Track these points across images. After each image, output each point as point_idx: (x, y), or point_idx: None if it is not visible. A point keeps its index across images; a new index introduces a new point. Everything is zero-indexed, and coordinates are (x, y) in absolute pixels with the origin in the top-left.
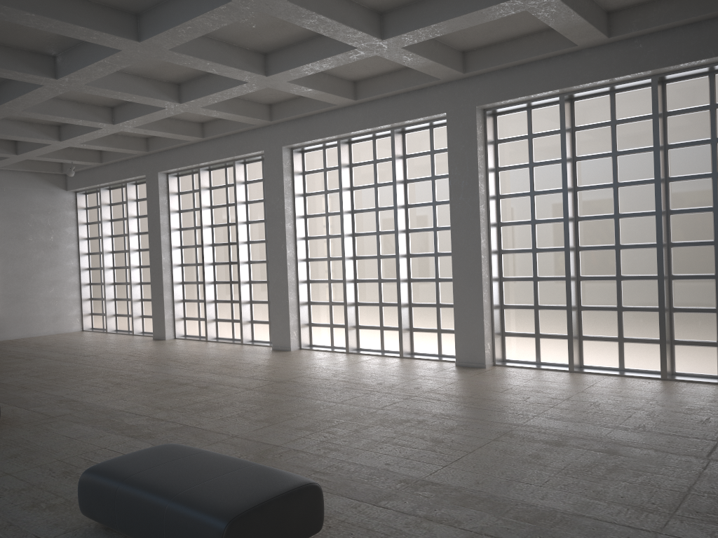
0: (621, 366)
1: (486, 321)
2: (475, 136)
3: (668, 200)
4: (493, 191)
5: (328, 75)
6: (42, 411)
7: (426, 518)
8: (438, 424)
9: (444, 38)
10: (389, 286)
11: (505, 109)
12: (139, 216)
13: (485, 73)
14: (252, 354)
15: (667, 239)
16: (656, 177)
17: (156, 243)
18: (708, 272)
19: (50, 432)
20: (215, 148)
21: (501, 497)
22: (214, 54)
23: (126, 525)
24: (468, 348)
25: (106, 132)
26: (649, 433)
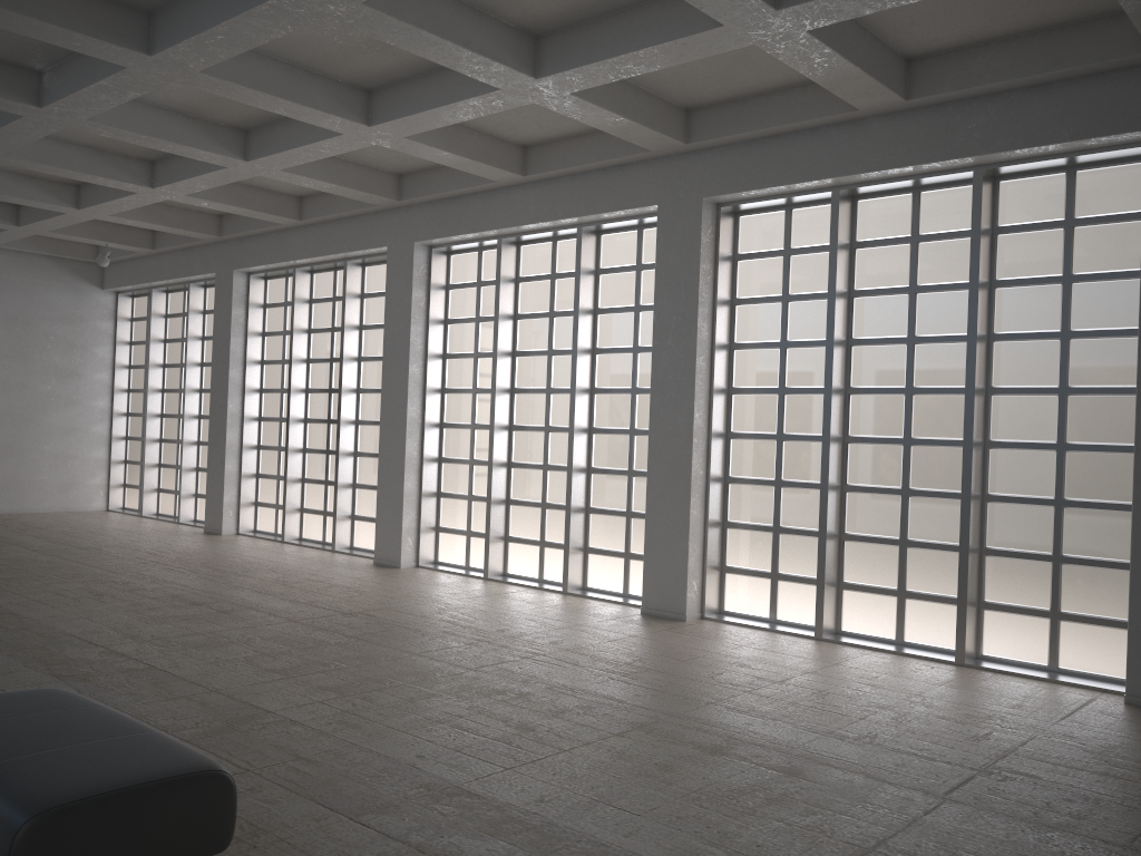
0: (899, 638)
1: (694, 546)
2: (697, 245)
3: (990, 371)
4: (723, 336)
5: (479, 132)
6: None
7: (418, 849)
8: (546, 702)
9: (650, 84)
10: (559, 476)
11: (751, 206)
12: (205, 336)
13: (720, 145)
14: (336, 568)
15: (985, 434)
16: (970, 332)
17: (222, 381)
18: (1044, 494)
19: None
20: (318, 237)
21: (563, 827)
22: (280, 85)
23: None
24: (662, 587)
25: (144, 200)
26: (876, 747)
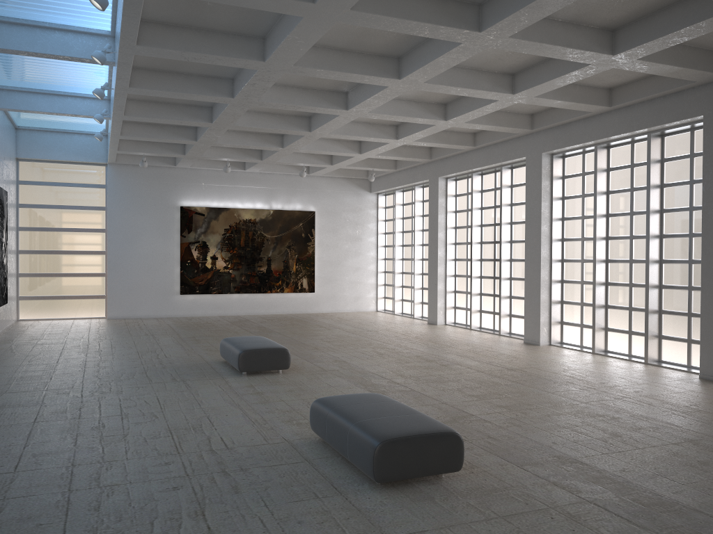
0: None
1: None
2: None
3: None
4: None
5: (579, 85)
6: (320, 365)
7: (553, 483)
8: (629, 423)
9: (692, 42)
10: (640, 291)
11: None
12: (423, 215)
13: None
14: (502, 344)
15: None
16: None
17: (434, 239)
18: None
19: (318, 380)
20: (485, 155)
21: (635, 484)
22: (464, 81)
23: (330, 438)
24: None
25: (393, 146)
26: None
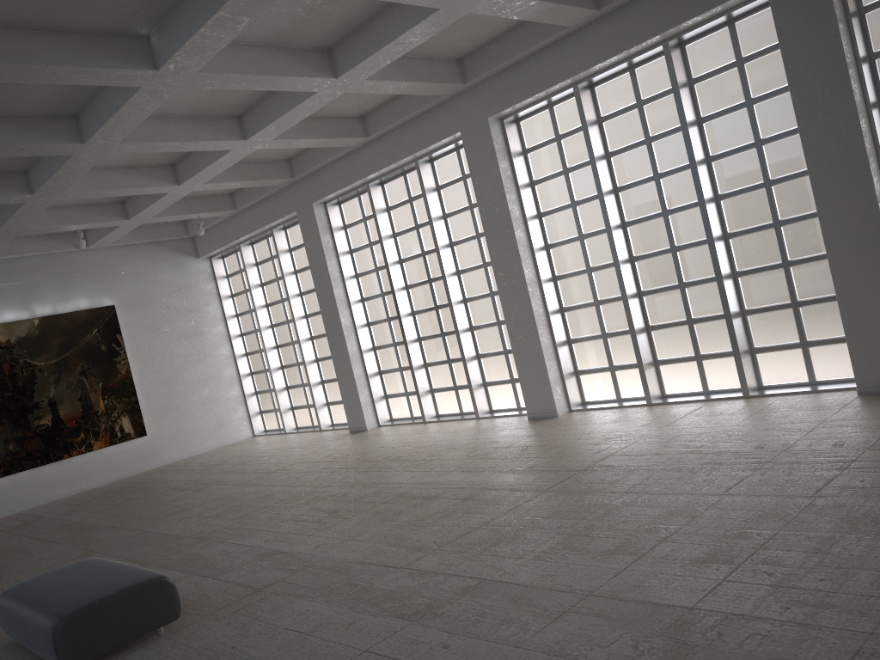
0: None
1: None
2: (829, 6)
3: None
4: (872, 94)
5: None
6: (239, 580)
7: None
8: None
9: None
10: (699, 290)
11: None
12: (296, 270)
13: None
14: (503, 432)
15: None
16: None
17: (329, 301)
18: None
19: (263, 624)
20: (386, 148)
21: None
22: None
23: None
24: (879, 363)
25: (236, 156)
26: None
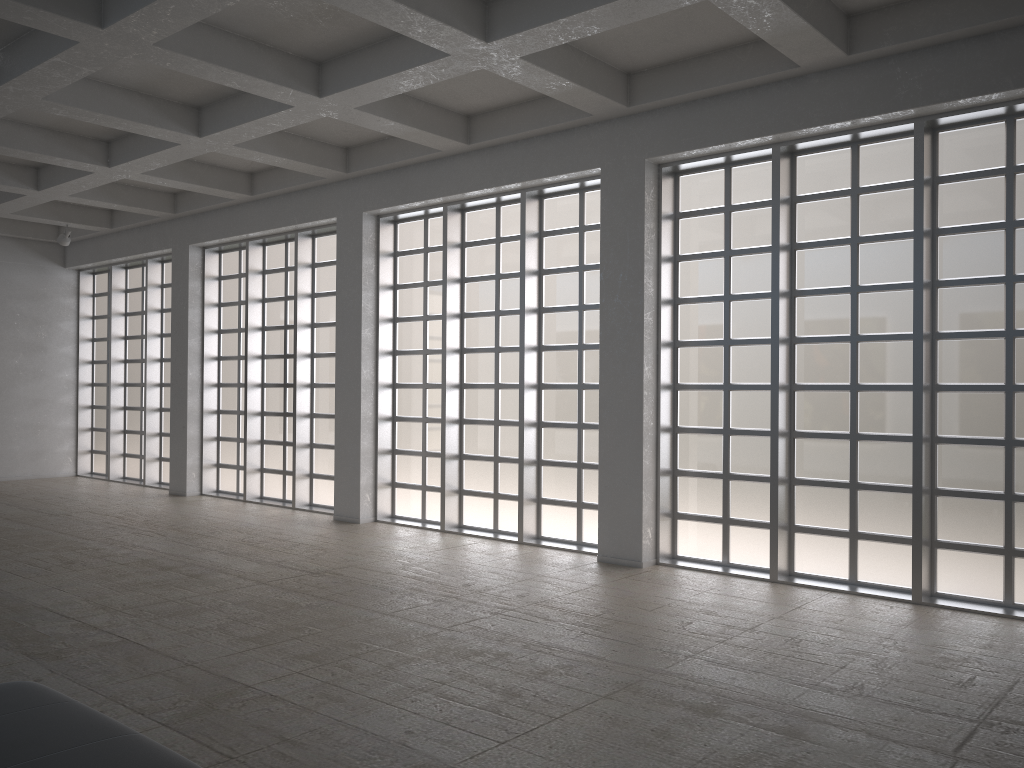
0: (852, 578)
1: (647, 495)
2: (641, 204)
3: (935, 317)
4: (668, 292)
5: (425, 103)
6: None
7: None
8: (526, 663)
9: (594, 48)
10: (510, 431)
11: (692, 166)
12: (163, 309)
13: (661, 107)
14: (298, 526)
15: (932, 378)
16: (916, 279)
17: (181, 350)
18: (994, 435)
19: None
20: (269, 211)
21: None
22: (233, 58)
23: None
24: (618, 535)
25: (102, 179)
26: (867, 700)
